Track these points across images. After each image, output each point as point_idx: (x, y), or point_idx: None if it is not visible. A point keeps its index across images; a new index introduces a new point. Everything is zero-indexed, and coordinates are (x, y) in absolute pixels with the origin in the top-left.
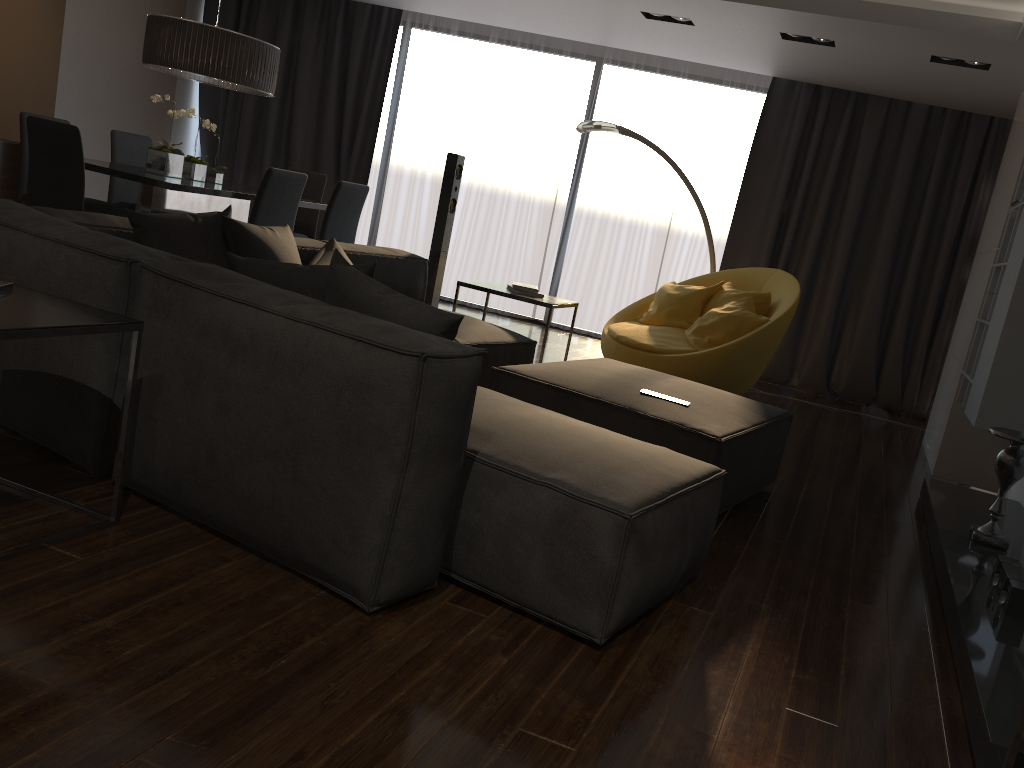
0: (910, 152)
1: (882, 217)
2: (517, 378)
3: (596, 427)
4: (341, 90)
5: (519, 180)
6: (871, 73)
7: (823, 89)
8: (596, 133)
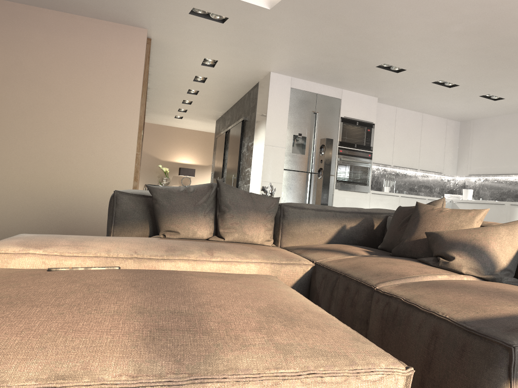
0: None
1: None
2: None
3: (89, 247)
4: None
5: None
6: None
7: None
8: None
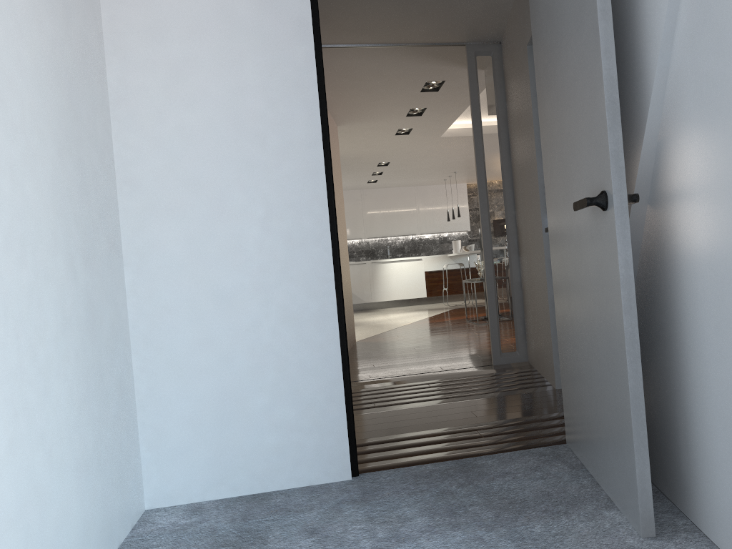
0: None
1: None
2: None
3: None
4: None
5: None
6: None
7: None
8: None
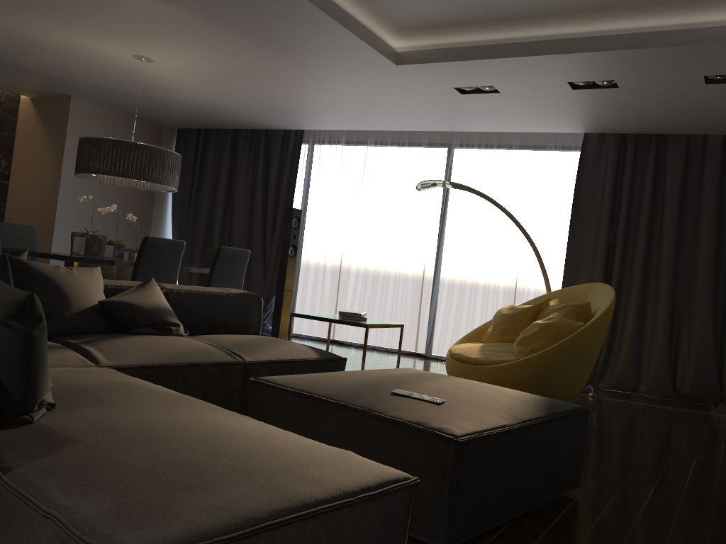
0: (713, 176)
1: (698, 234)
2: (269, 387)
3: (273, 430)
4: (265, 194)
5: (397, 243)
6: (660, 110)
7: (628, 137)
8: (452, 200)
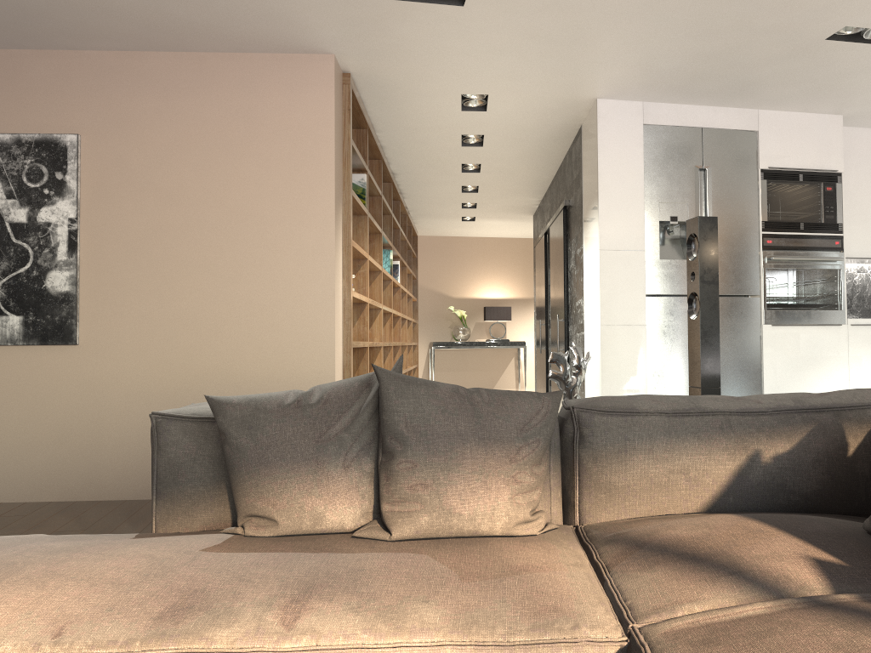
0: None
1: None
2: None
3: None
4: None
5: None
6: None
7: None
8: None
